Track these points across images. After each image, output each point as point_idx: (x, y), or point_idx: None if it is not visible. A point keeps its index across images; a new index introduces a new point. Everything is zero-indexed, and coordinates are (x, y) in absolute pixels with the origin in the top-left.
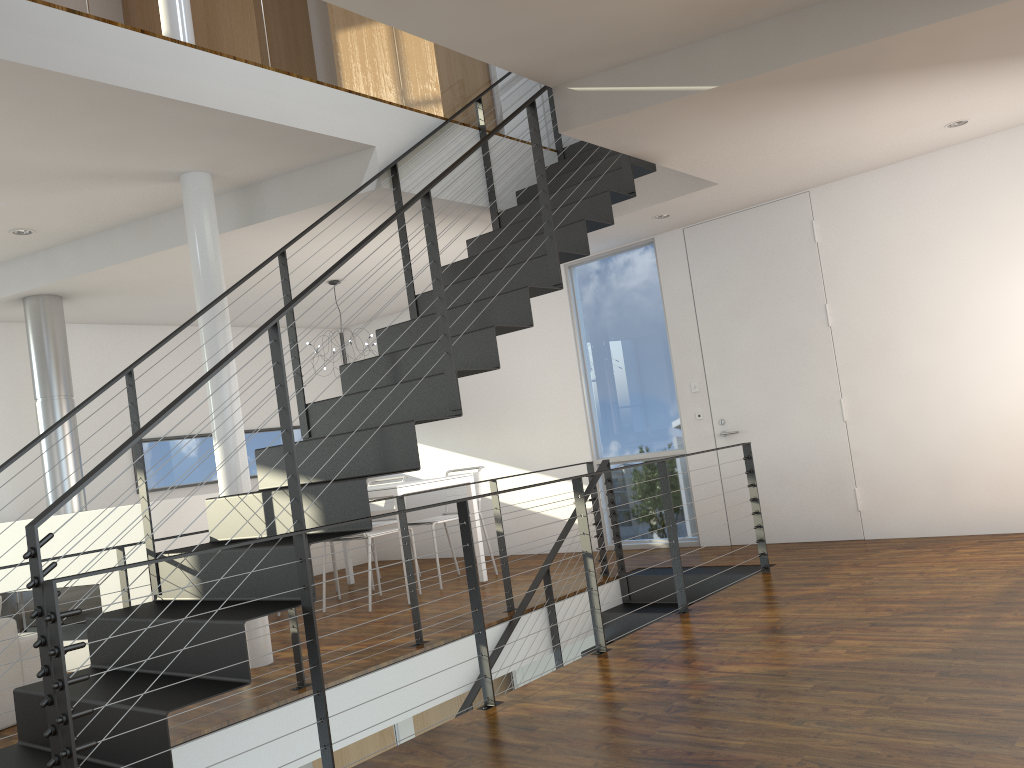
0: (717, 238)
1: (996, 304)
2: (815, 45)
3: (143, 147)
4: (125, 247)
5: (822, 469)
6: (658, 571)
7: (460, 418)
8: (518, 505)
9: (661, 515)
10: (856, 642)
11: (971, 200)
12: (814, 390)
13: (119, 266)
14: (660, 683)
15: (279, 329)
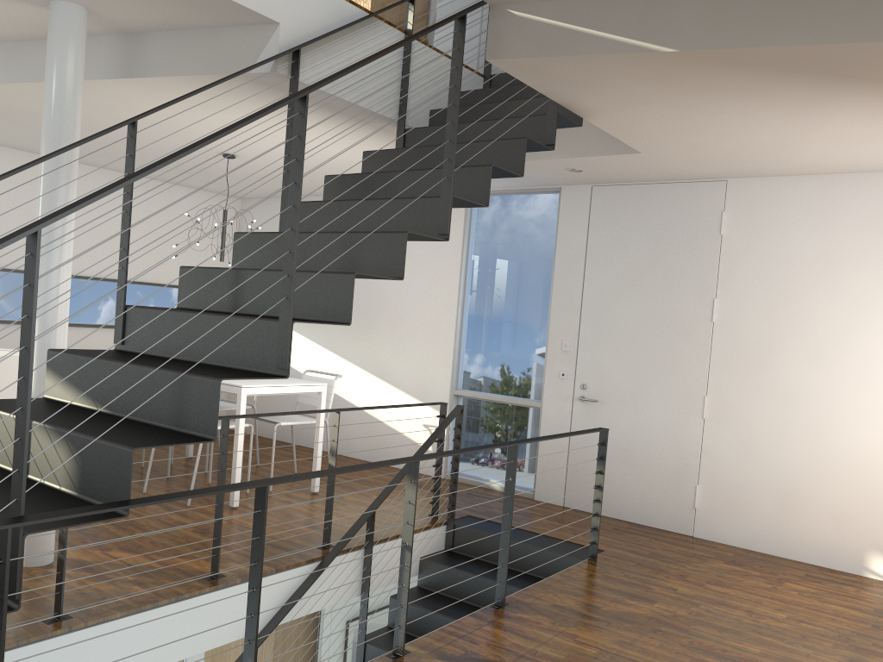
0: (623, 204)
1: None
2: (802, 30)
3: None
4: None
5: (669, 458)
6: (486, 526)
7: None
8: (371, 413)
9: (504, 458)
10: None
11: None
12: (681, 380)
13: None
14: None
15: (39, 241)
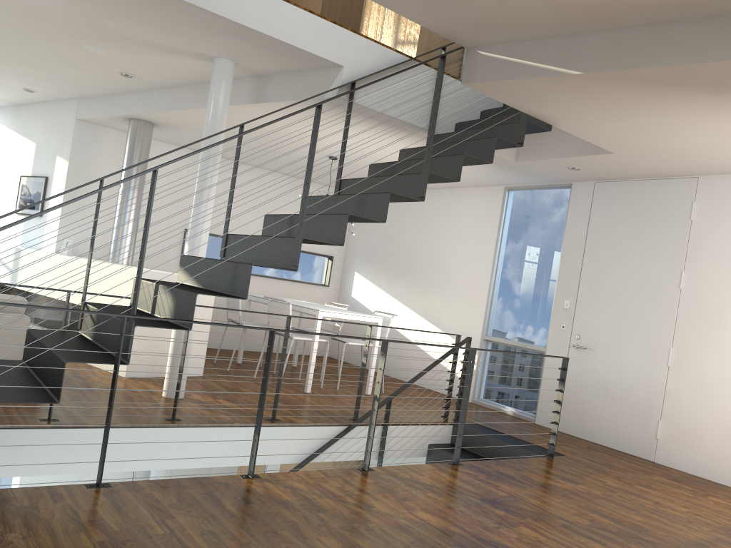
0: (617, 196)
1: None
2: (668, 55)
3: (182, 33)
4: (186, 100)
5: (639, 397)
6: (482, 429)
7: (406, 277)
8: (425, 350)
9: (517, 391)
10: (533, 534)
11: None
12: (652, 335)
13: (181, 112)
14: (366, 506)
15: (156, 175)
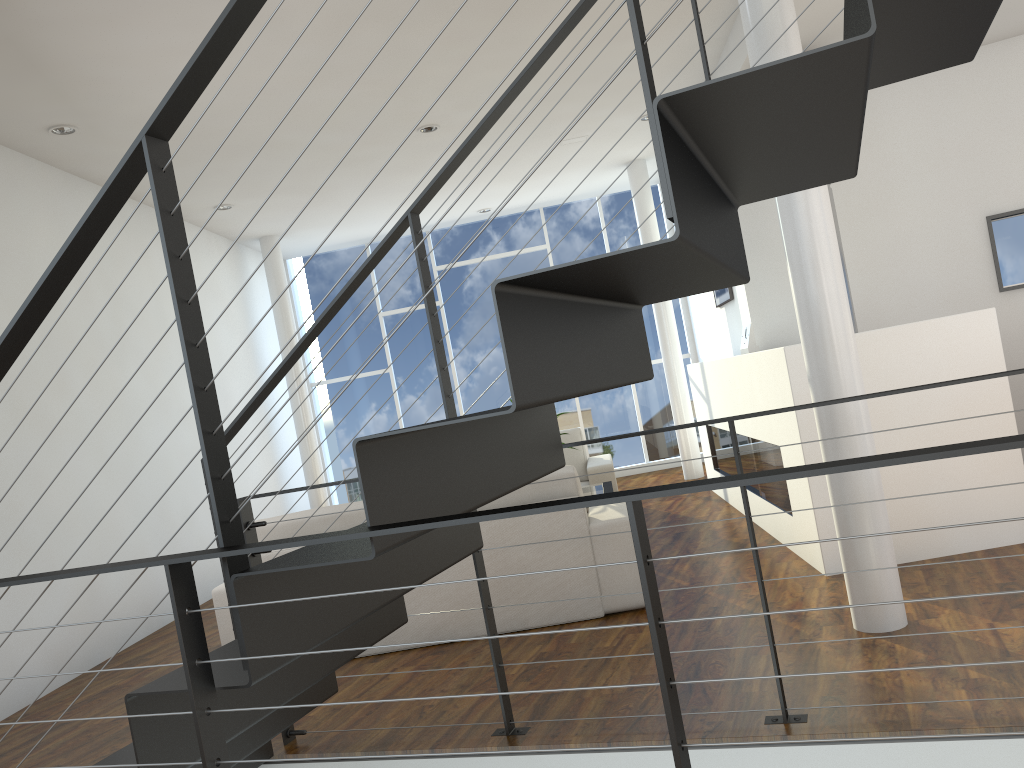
0: None
1: None
2: None
3: None
4: None
5: None
6: None
7: None
8: None
9: None
10: None
11: None
12: None
13: None
14: None
15: (146, 154)
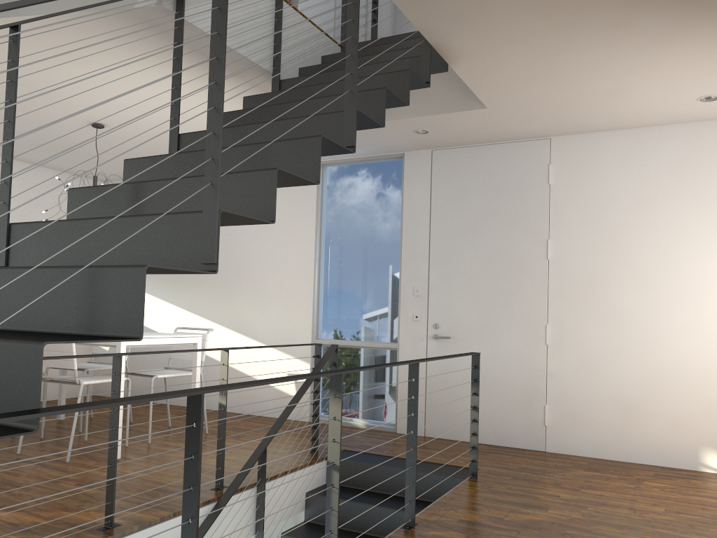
0: (461, 164)
1: (698, 266)
2: None
3: None
4: None
5: (519, 383)
6: (365, 457)
7: (197, 281)
8: (236, 368)
9: (365, 398)
10: None
11: (692, 173)
12: (524, 313)
13: None
14: None
15: None
